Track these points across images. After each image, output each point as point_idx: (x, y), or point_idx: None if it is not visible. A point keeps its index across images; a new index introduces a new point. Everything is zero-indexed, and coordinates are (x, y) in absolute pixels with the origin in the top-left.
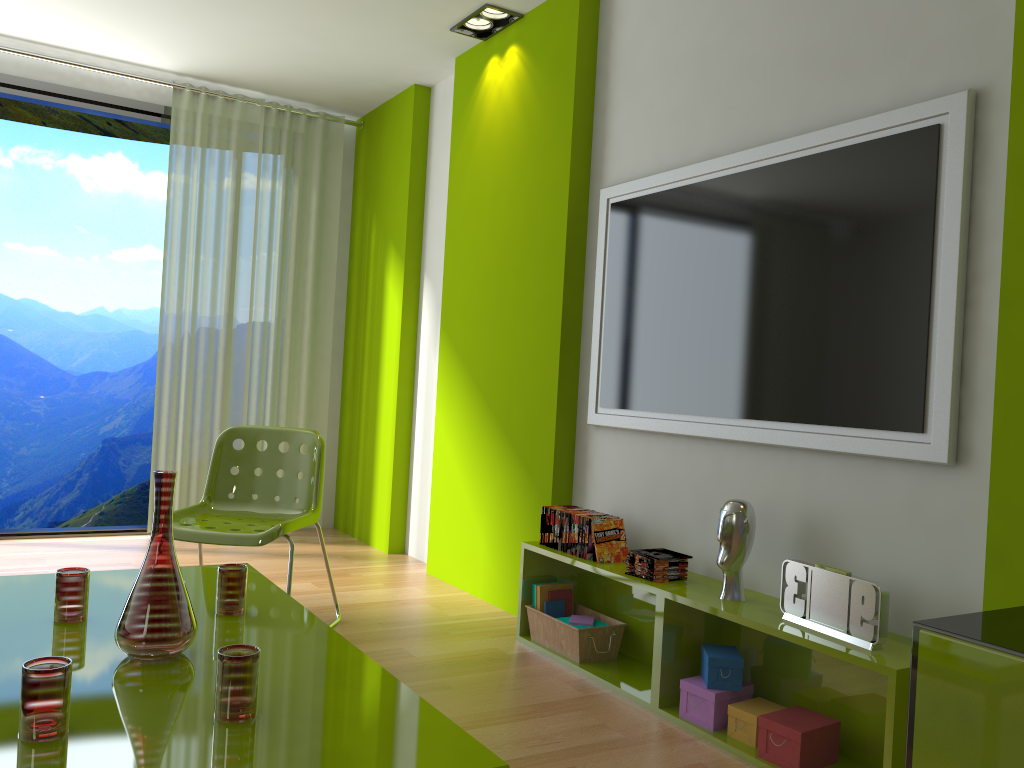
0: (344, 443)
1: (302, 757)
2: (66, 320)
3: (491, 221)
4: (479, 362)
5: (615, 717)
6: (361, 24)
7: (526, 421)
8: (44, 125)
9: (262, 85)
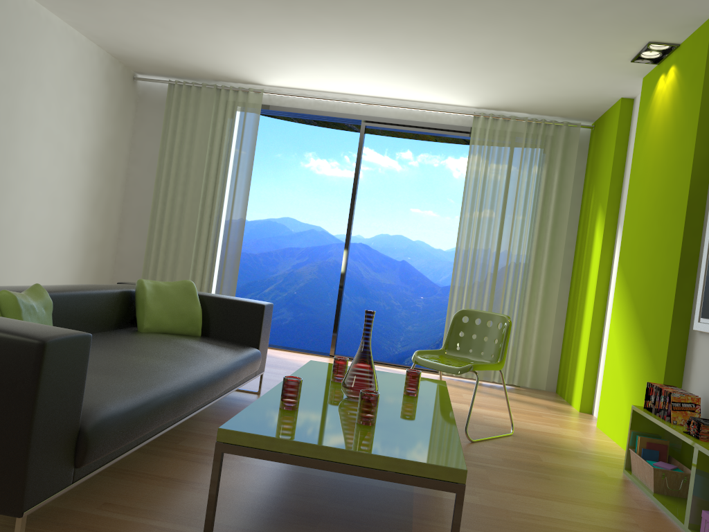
0: (565, 337)
1: (375, 440)
2: (438, 253)
3: (650, 187)
4: (635, 284)
5: (650, 524)
6: (571, 66)
7: (655, 325)
8: (436, 141)
9: (525, 109)
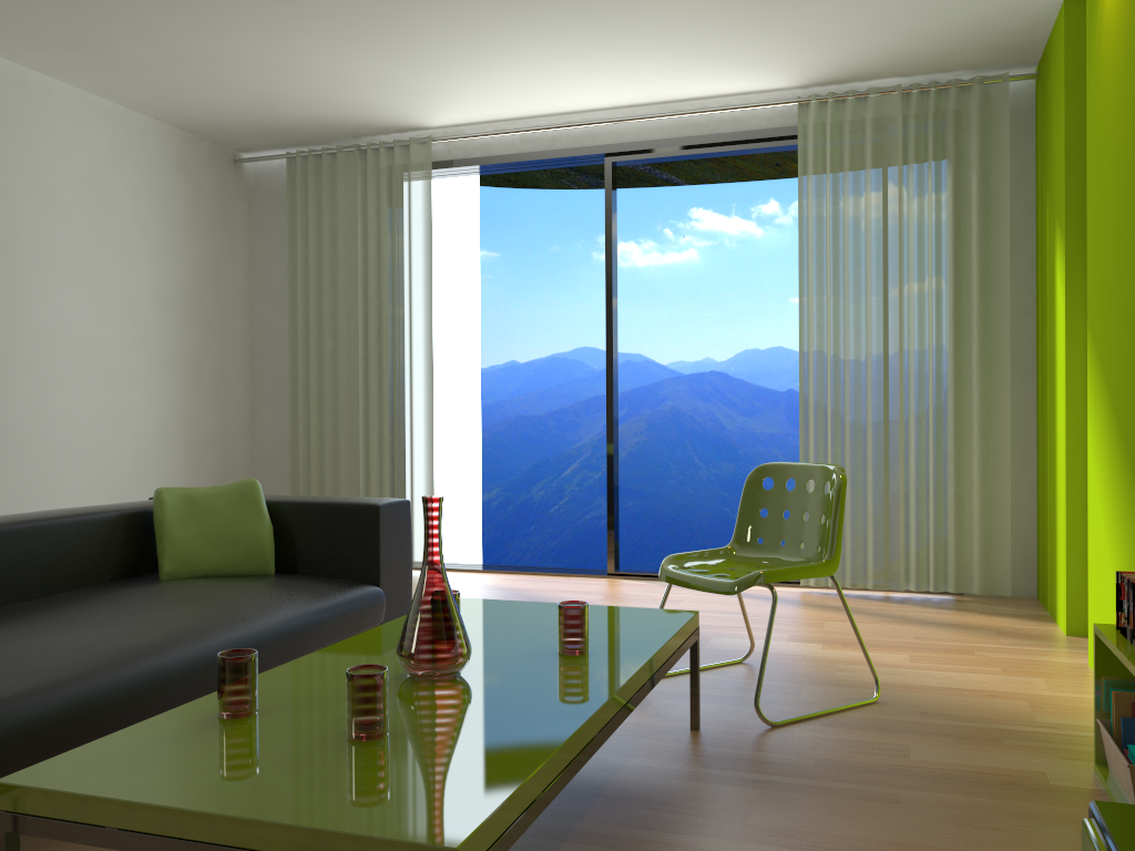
0: (1039, 489)
1: (326, 780)
2: None
3: (1113, 159)
4: (1111, 365)
5: None
6: None
7: None
8: None
9: (890, 69)
